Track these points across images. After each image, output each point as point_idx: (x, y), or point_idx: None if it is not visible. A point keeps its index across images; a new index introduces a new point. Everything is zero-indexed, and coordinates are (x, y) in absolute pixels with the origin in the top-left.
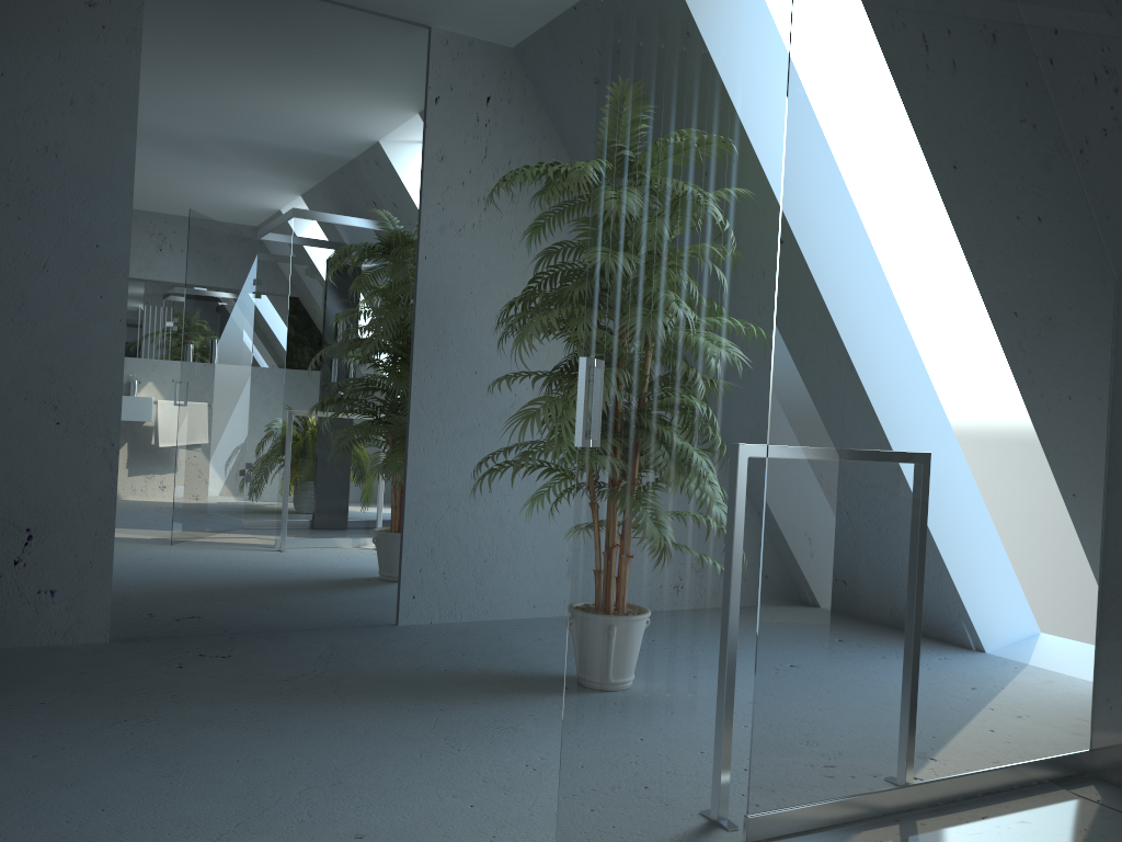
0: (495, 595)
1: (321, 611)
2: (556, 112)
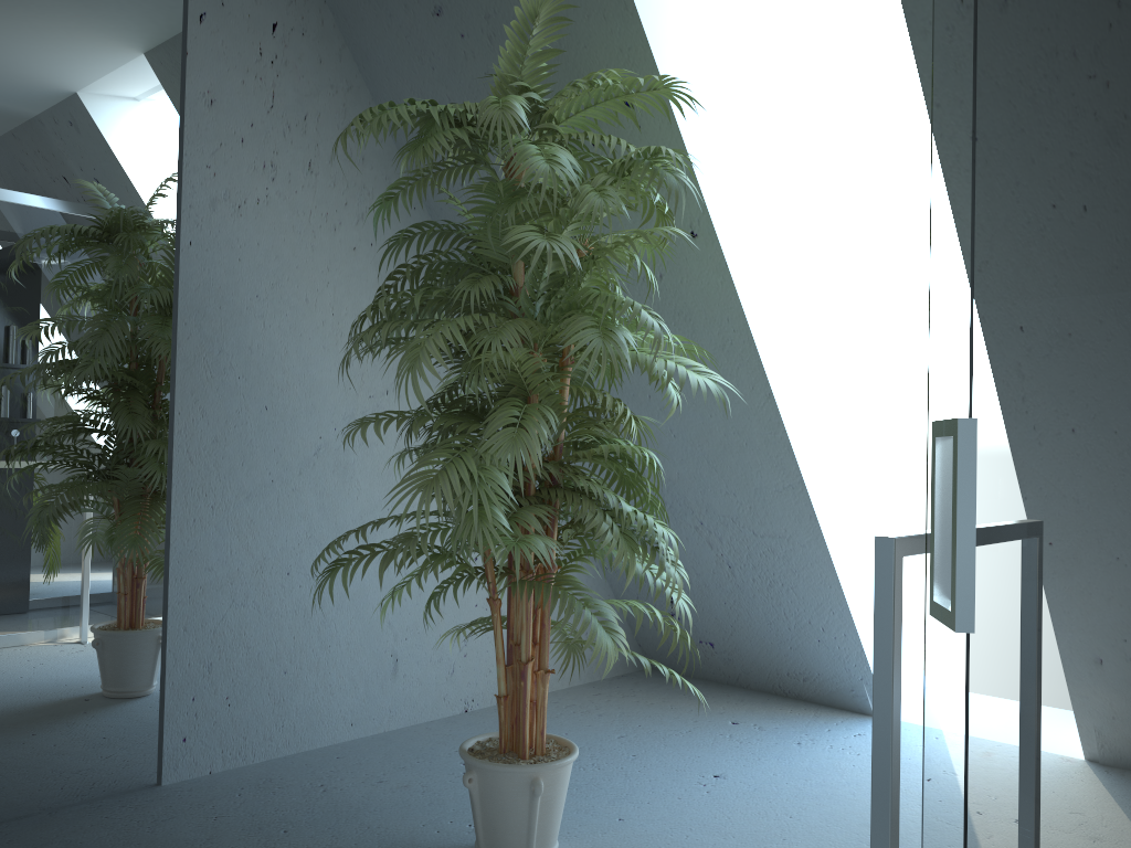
0: (300, 718)
1: (38, 785)
2: (367, 55)
